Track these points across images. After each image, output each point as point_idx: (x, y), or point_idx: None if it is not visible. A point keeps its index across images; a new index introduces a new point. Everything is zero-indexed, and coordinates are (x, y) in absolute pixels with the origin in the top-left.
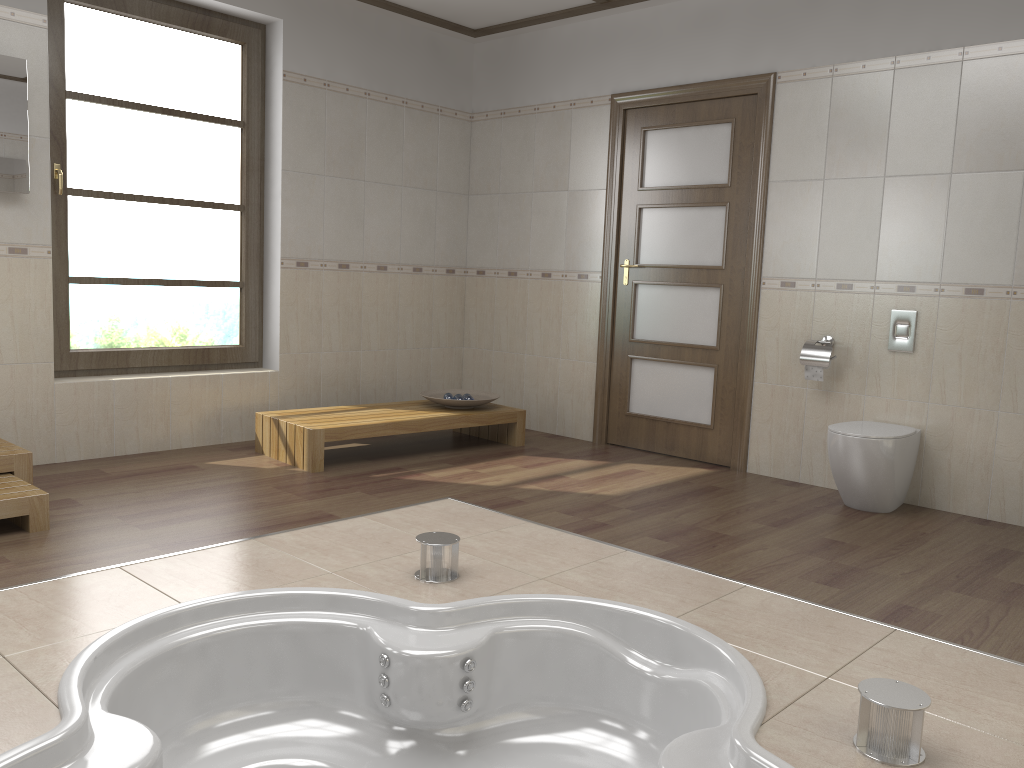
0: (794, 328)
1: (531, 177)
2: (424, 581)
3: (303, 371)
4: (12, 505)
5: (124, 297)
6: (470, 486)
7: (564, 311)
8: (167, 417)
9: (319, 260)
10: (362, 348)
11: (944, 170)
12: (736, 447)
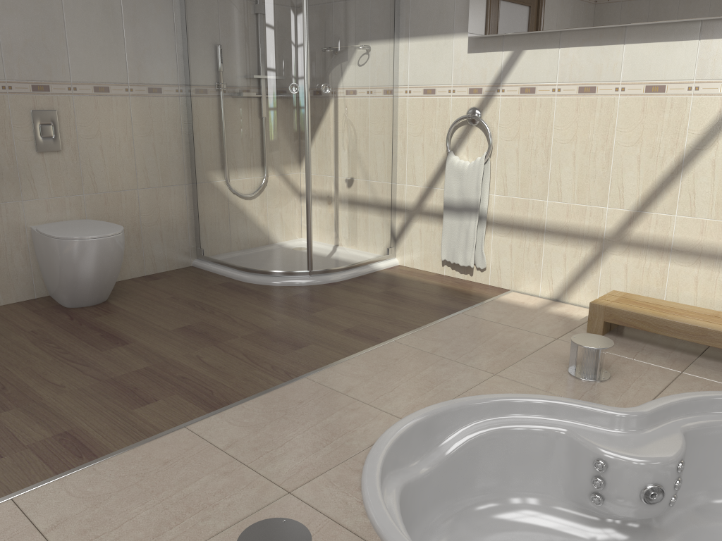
0: None
1: None
2: None
3: None
4: None
5: None
6: None
7: None
8: None
9: None
10: None
11: None
12: None
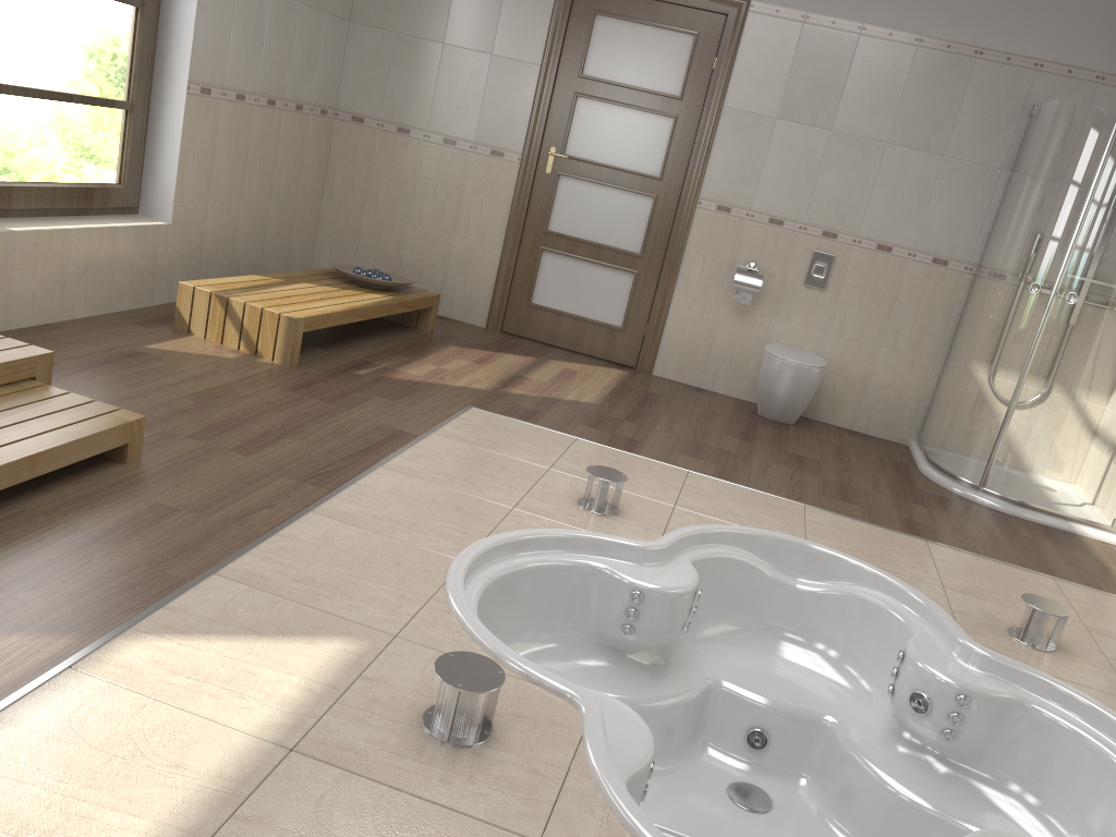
0: (722, 250)
1: (444, 25)
2: (599, 514)
3: (192, 225)
4: (117, 433)
5: (9, 112)
6: (467, 390)
7: (468, 186)
8: (64, 280)
9: (221, 87)
10: (244, 199)
11: (882, 139)
12: (646, 351)
